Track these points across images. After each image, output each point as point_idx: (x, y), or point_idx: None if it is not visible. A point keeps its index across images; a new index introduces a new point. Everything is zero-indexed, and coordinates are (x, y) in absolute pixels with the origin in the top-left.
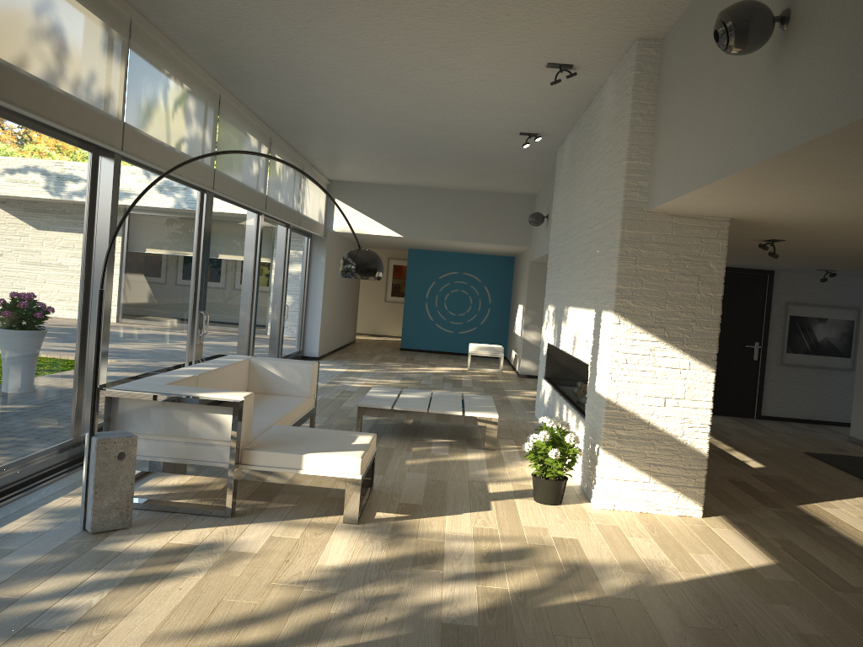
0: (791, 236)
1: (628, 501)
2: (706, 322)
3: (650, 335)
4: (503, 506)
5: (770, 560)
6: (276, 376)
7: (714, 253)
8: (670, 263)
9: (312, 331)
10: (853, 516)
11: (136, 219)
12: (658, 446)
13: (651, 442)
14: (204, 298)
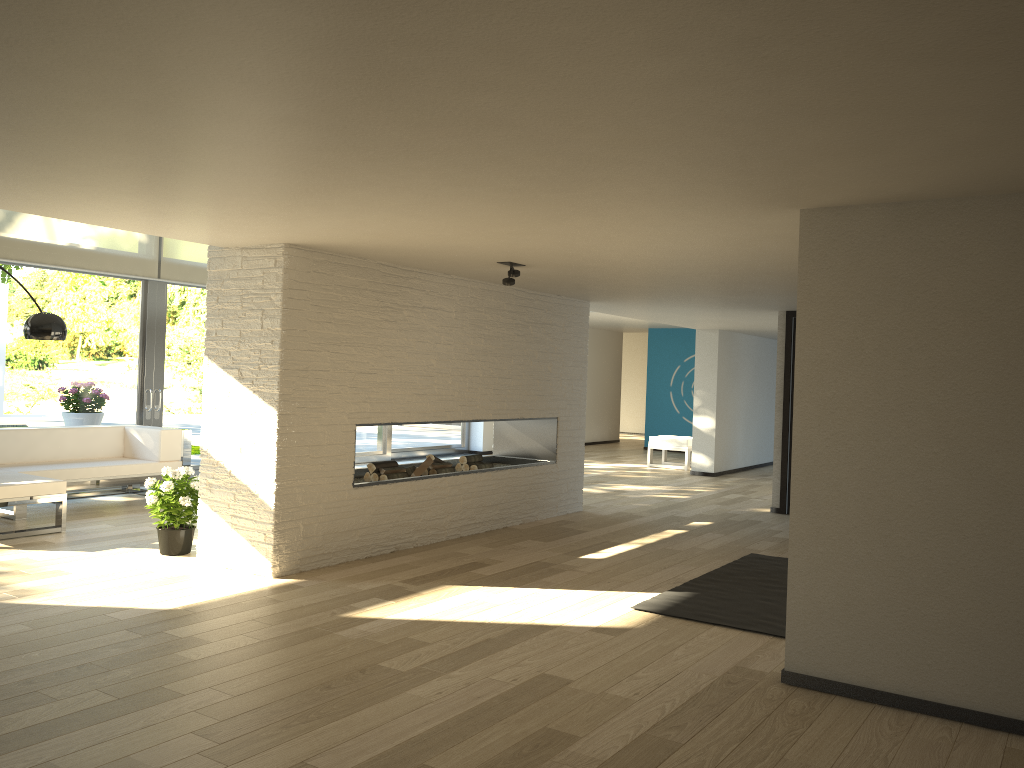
0: (470, 255)
1: (218, 555)
2: (270, 359)
3: (229, 377)
4: (116, 551)
5: (176, 607)
6: (139, 441)
7: (273, 284)
8: (241, 299)
9: (476, 423)
10: (472, 599)
11: (9, 307)
12: (237, 497)
13: (233, 492)
14: (157, 377)
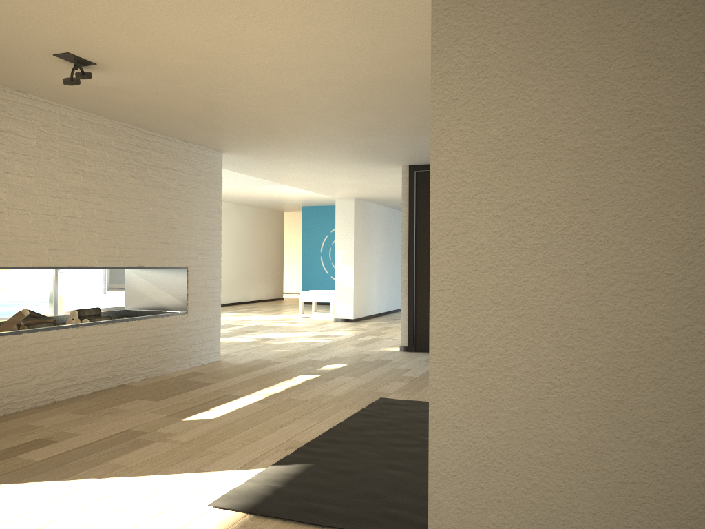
0: None
1: None
2: None
3: None
4: None
5: None
6: None
7: None
8: None
9: None
10: None
11: None
12: None
13: None
14: None
